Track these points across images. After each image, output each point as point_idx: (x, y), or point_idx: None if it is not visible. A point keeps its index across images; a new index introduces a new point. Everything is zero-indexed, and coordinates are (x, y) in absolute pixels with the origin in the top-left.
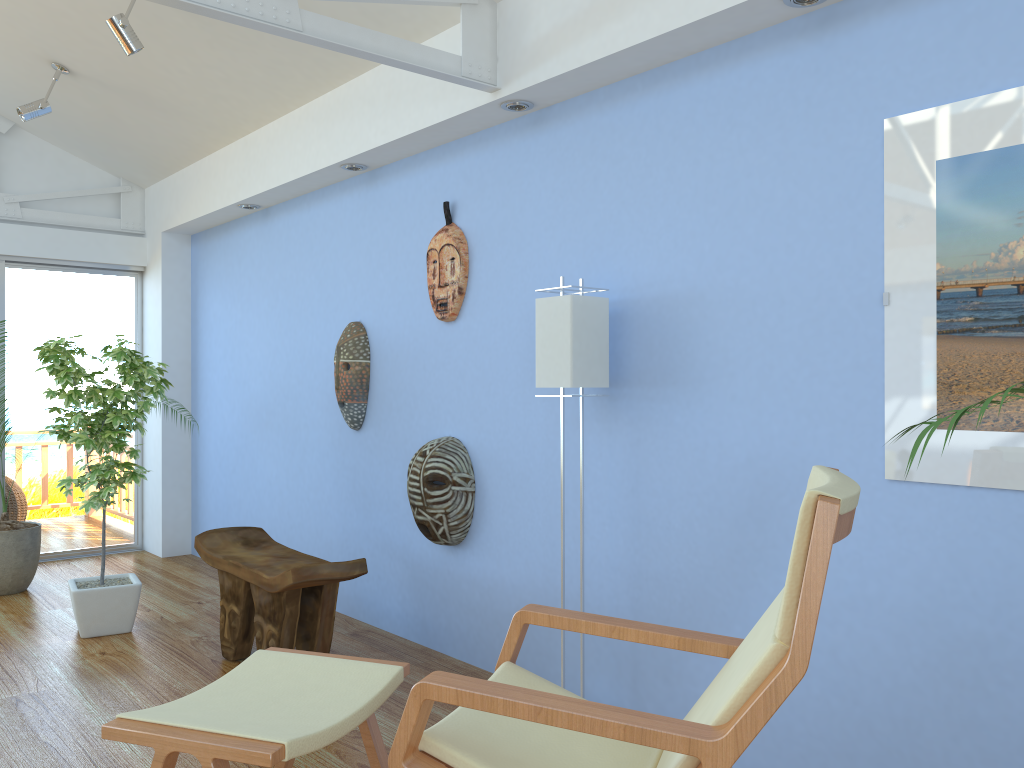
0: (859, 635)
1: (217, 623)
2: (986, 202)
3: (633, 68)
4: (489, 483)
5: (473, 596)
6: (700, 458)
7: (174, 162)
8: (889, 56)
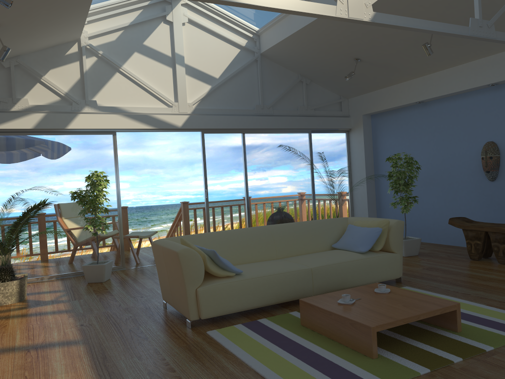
0: None
1: (443, 252)
2: None
3: None
4: None
5: None
6: None
7: (375, 88)
8: None
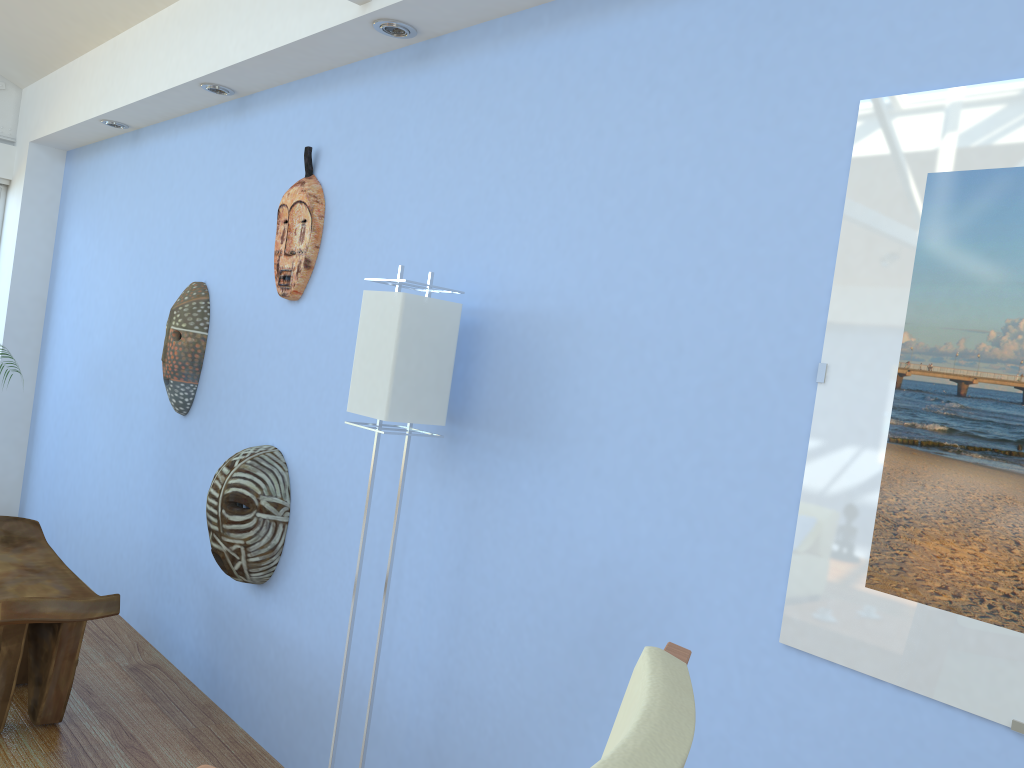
0: None
1: None
2: (995, 249)
3: None
4: (304, 516)
5: (268, 654)
6: (544, 546)
7: (46, 60)
8: (883, 5)
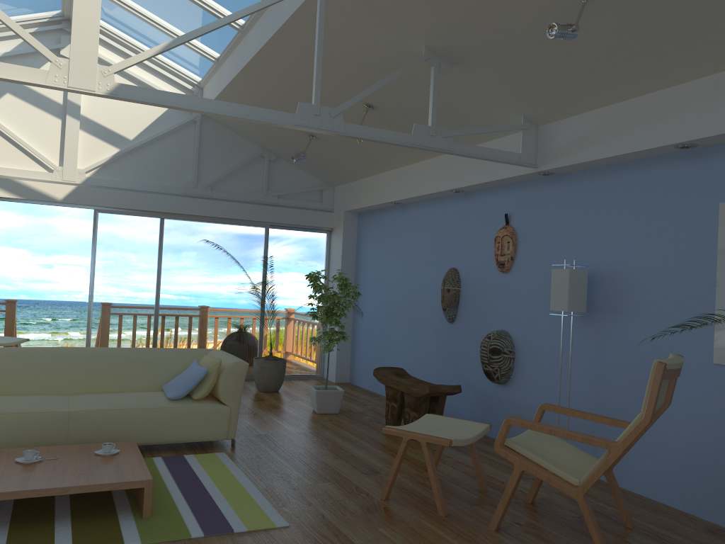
0: (698, 433)
1: (377, 414)
2: None
3: (604, 163)
4: (522, 354)
5: (511, 410)
6: (629, 348)
7: (355, 176)
8: (723, 175)
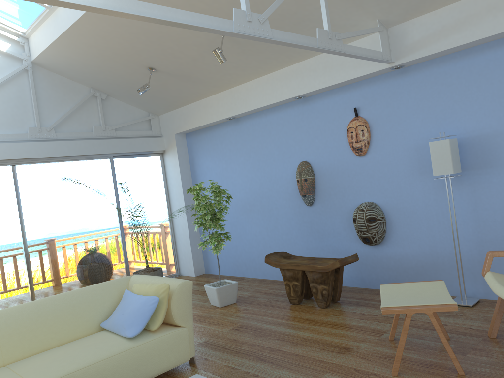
0: None
1: (265, 294)
2: None
3: (457, 50)
4: (393, 217)
5: (390, 263)
6: None
7: (184, 103)
8: None
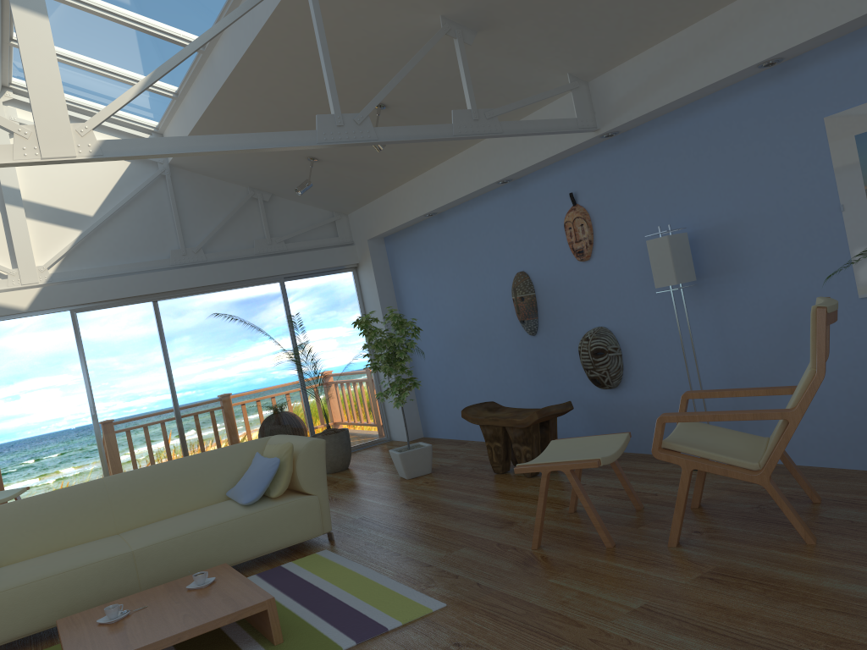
0: (860, 379)
1: (475, 462)
2: None
3: (677, 106)
4: (630, 348)
5: (632, 414)
6: (756, 308)
7: (372, 196)
8: (820, 85)
